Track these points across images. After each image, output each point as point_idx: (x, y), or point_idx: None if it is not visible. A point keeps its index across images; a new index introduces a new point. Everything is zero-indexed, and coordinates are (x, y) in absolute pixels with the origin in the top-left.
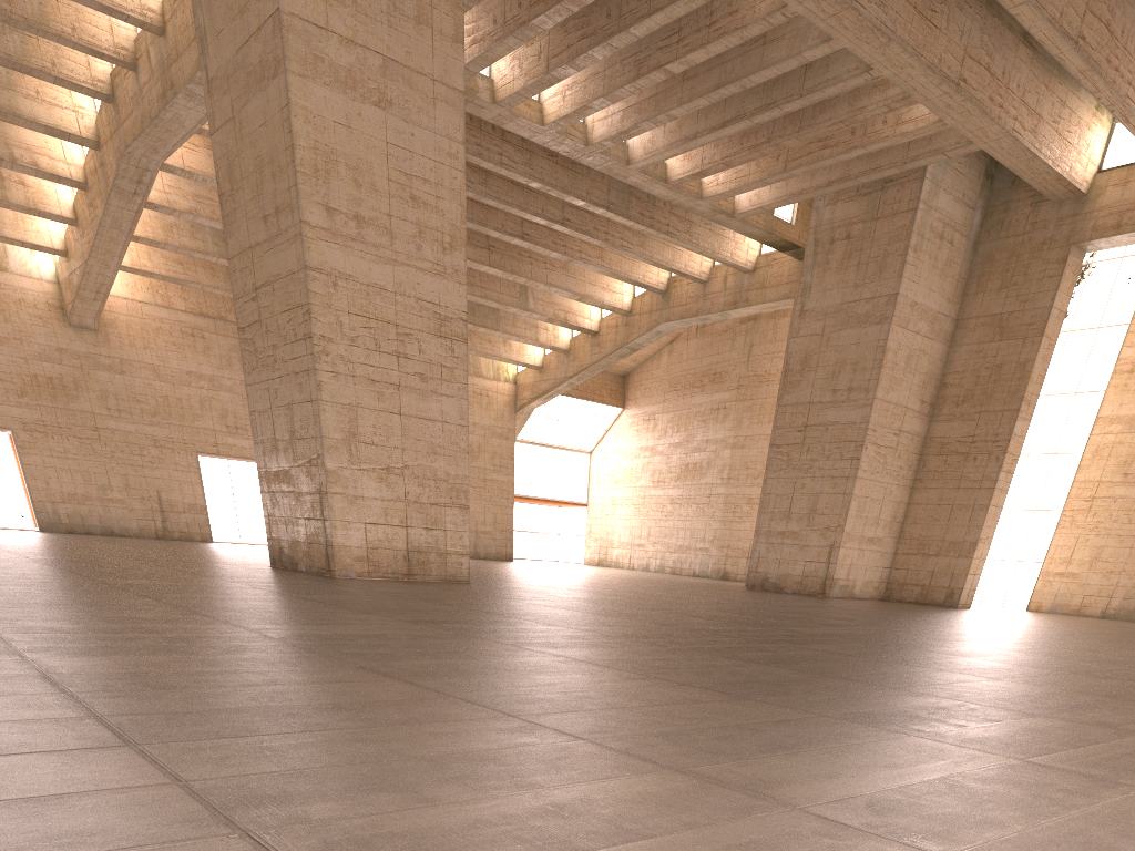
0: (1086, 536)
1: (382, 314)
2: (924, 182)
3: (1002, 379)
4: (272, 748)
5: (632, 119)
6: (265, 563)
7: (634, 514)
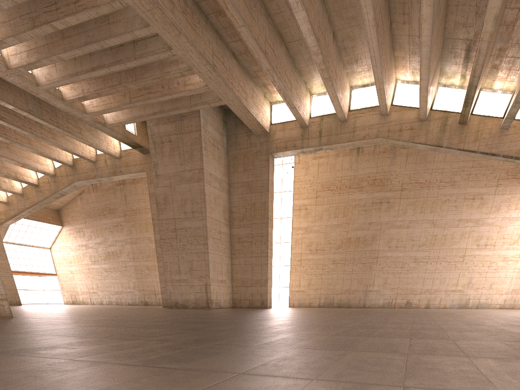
0: (303, 275)
1: None
2: (201, 118)
3: (257, 209)
4: None
5: (35, 56)
6: None
7: (86, 277)
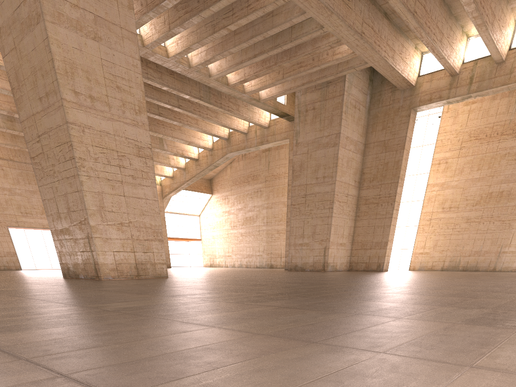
0: (430, 236)
1: (109, 146)
2: (346, 82)
3: (389, 169)
4: (213, 385)
5: (211, 54)
6: (58, 276)
7: (224, 242)
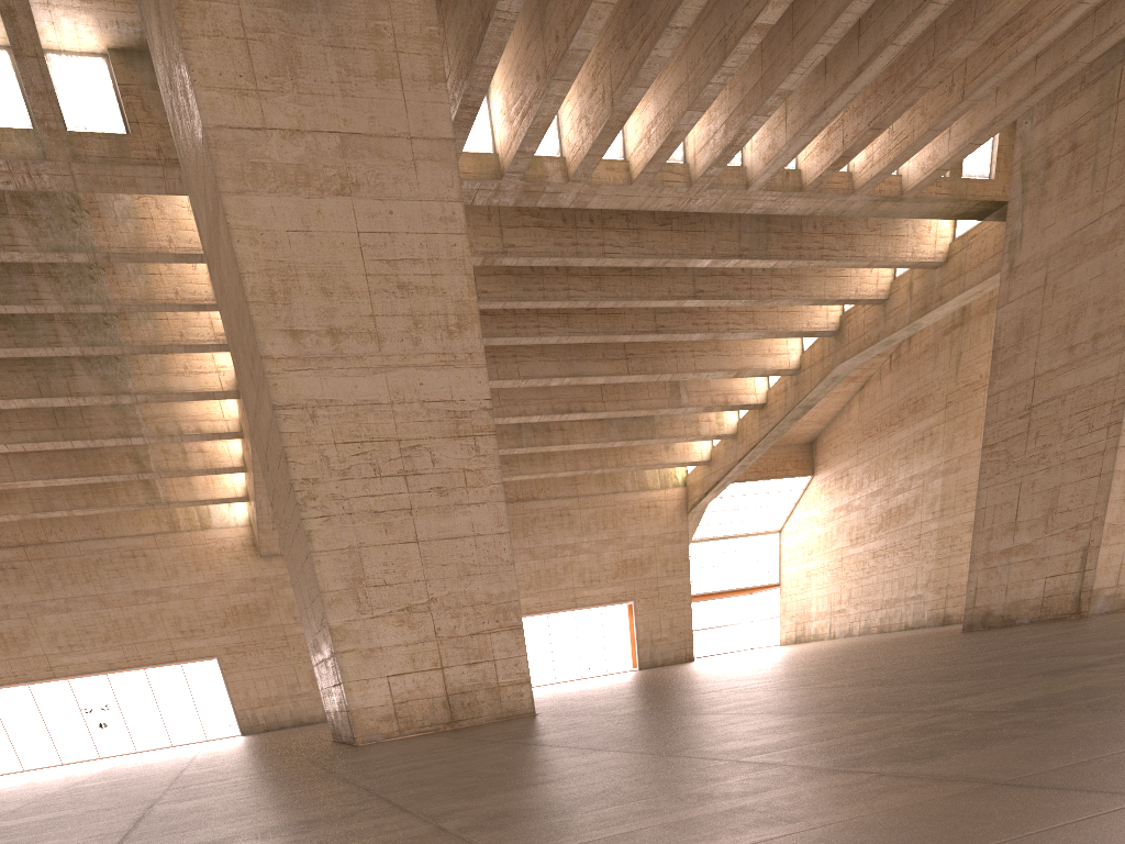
0: None
1: (379, 432)
2: None
3: None
4: None
5: (736, 124)
6: None
7: (832, 580)
